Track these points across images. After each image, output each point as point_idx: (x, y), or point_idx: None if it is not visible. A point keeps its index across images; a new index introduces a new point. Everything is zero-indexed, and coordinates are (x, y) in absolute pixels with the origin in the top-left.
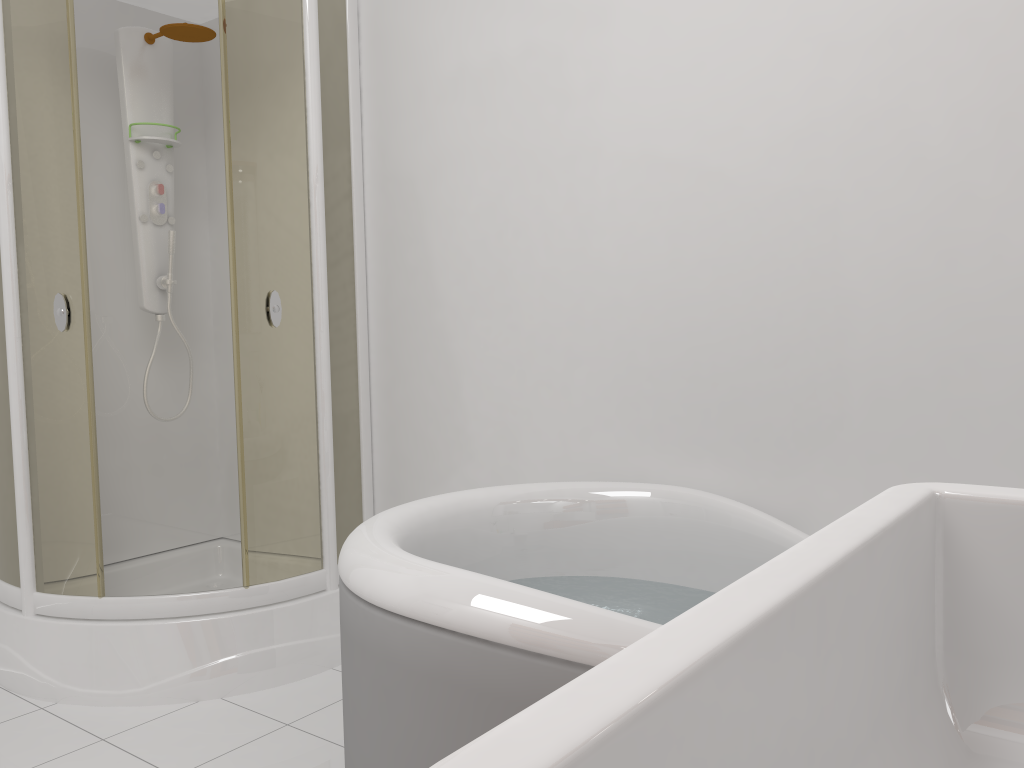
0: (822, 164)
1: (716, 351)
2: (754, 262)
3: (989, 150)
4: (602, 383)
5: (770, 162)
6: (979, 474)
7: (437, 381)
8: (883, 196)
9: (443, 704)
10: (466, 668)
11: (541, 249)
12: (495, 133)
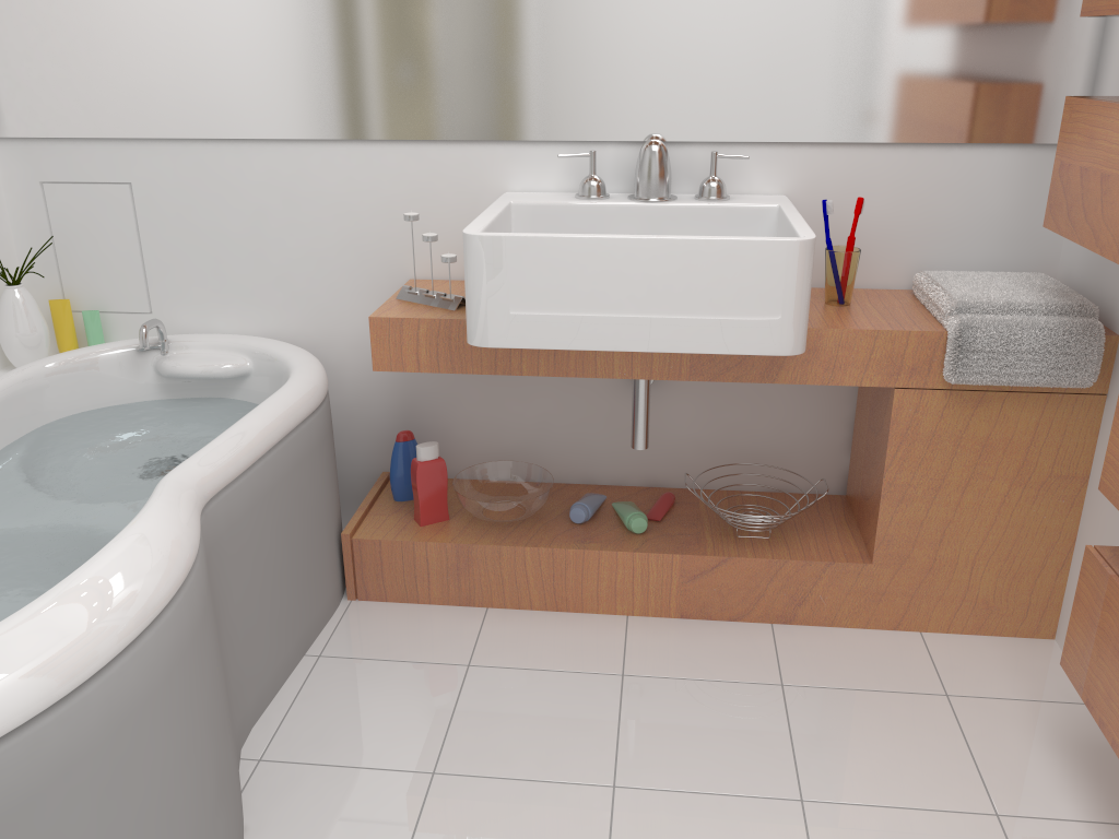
0: None
1: None
2: None
3: None
4: None
5: None
6: None
7: None
8: None
9: (182, 688)
10: (185, 626)
11: None
12: None
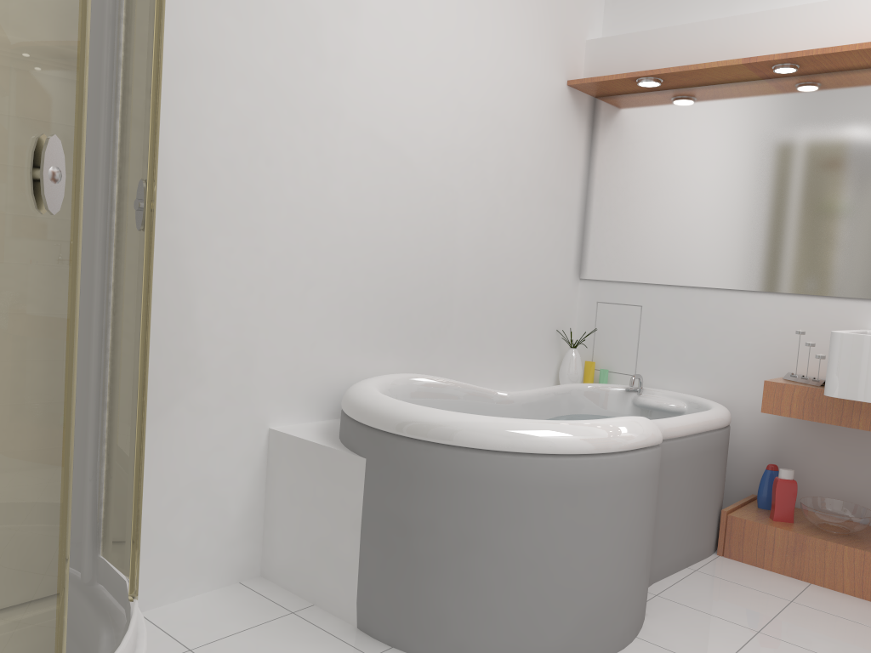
0: (453, 174)
1: (399, 280)
2: (422, 224)
3: (504, 188)
4: (329, 302)
5: (433, 164)
6: (491, 345)
7: (163, 302)
8: (473, 200)
9: (646, 489)
10: (653, 463)
11: (290, 182)
12: (254, 57)
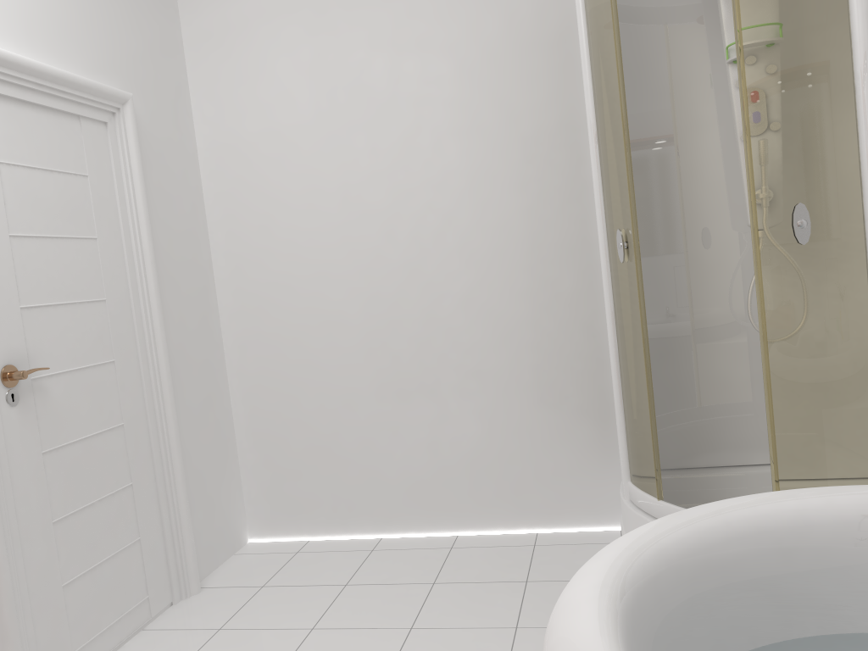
0: None
1: None
2: None
3: None
4: None
5: None
6: None
7: None
8: None
9: None
10: None
11: None
12: None
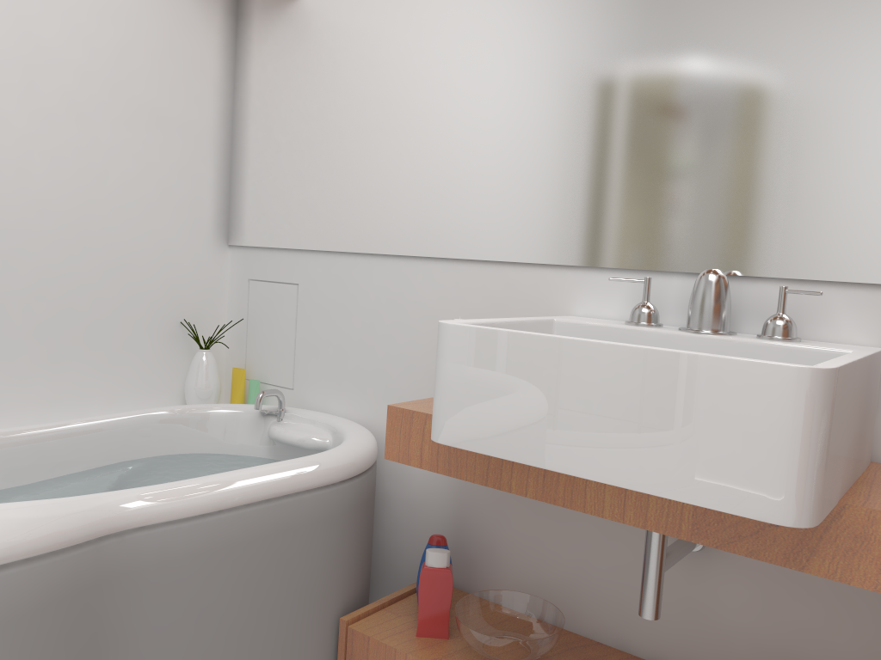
0: None
1: None
2: None
3: (18, 92)
4: None
5: None
6: (11, 350)
7: None
8: None
9: None
10: None
11: None
12: None
